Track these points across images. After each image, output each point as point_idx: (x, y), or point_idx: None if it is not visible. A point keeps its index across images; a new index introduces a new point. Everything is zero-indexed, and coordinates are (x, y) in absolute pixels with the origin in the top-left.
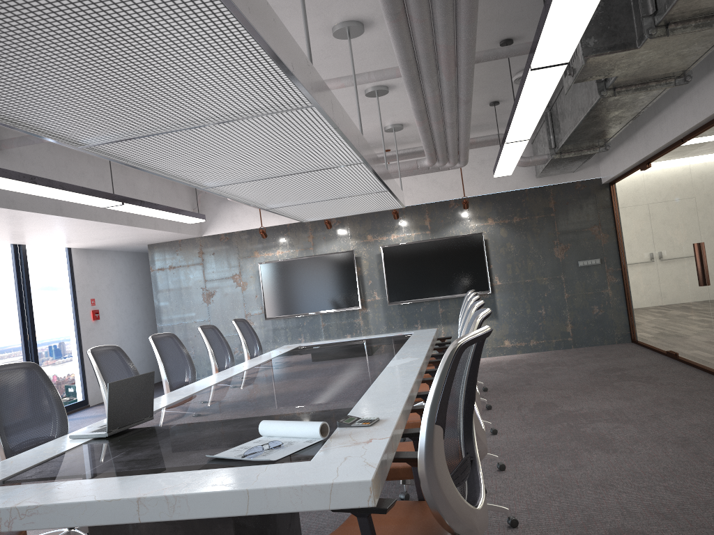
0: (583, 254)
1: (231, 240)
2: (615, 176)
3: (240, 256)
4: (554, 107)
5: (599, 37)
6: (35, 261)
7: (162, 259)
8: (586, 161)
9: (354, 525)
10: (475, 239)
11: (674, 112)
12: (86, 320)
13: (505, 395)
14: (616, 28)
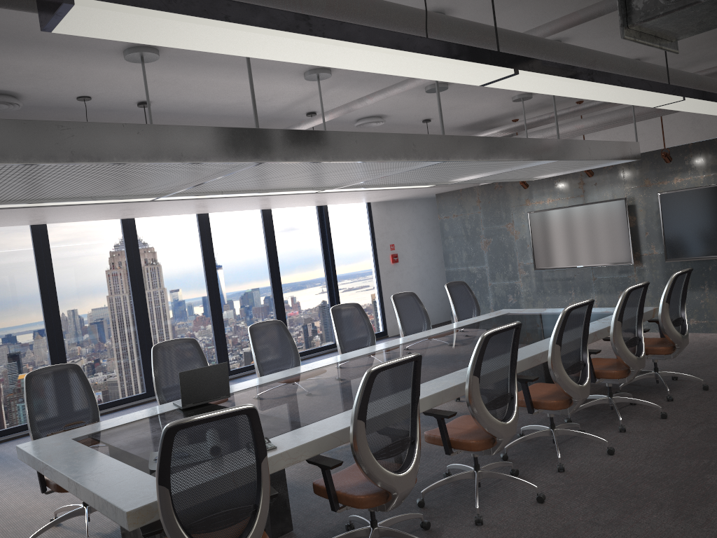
0: None
1: (504, 189)
2: None
3: (512, 204)
4: None
5: None
6: (336, 217)
7: (447, 208)
8: None
9: None
10: None
11: None
12: (385, 263)
13: (716, 401)
14: None
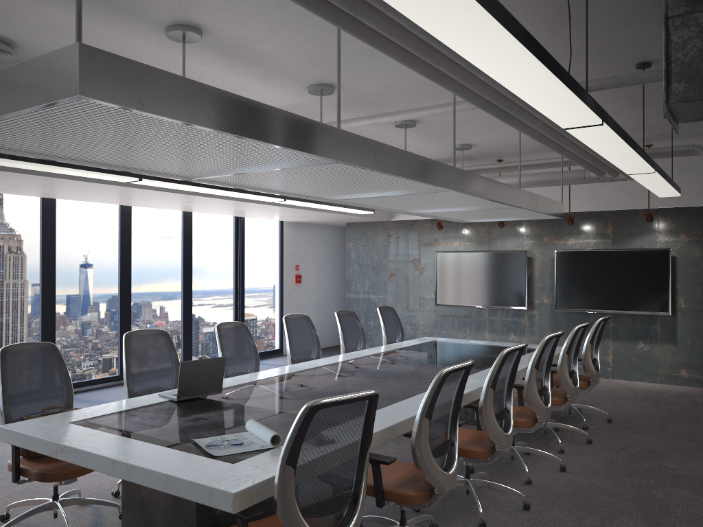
0: None
1: (415, 227)
2: None
3: (421, 242)
4: None
5: (690, 81)
6: (251, 230)
7: (356, 237)
8: None
9: (270, 521)
10: (661, 255)
11: None
12: (289, 282)
13: (623, 432)
14: None
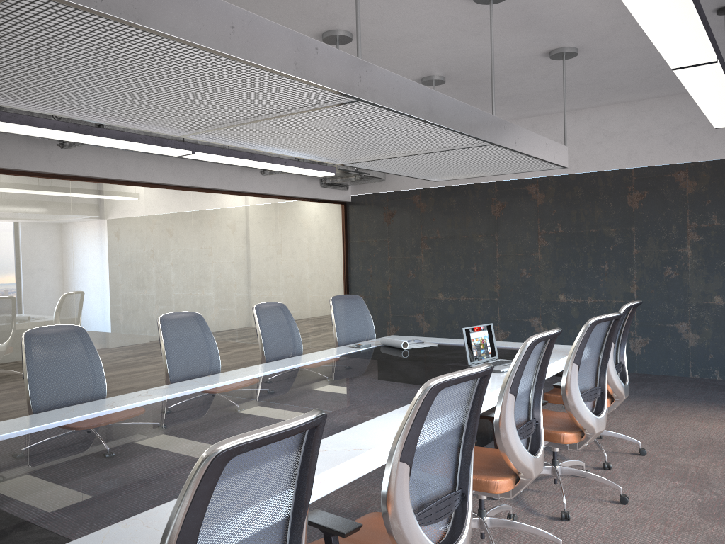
0: None
1: None
2: None
3: None
4: None
5: None
6: None
7: None
8: None
9: None
10: None
11: None
12: None
13: None
14: None
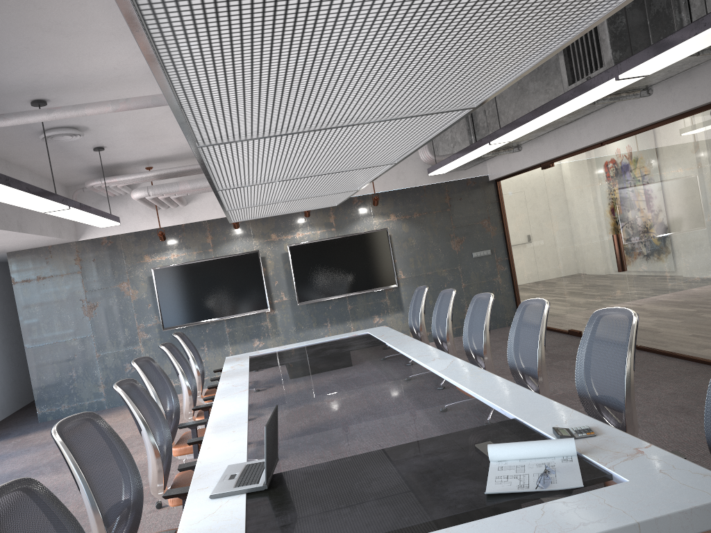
0: (476, 246)
1: (115, 244)
2: (508, 174)
3: (127, 261)
4: (480, 109)
5: (623, 51)
6: None
7: (28, 269)
8: (486, 160)
9: None
10: (381, 235)
11: (599, 119)
12: None
13: None
14: (636, 44)
